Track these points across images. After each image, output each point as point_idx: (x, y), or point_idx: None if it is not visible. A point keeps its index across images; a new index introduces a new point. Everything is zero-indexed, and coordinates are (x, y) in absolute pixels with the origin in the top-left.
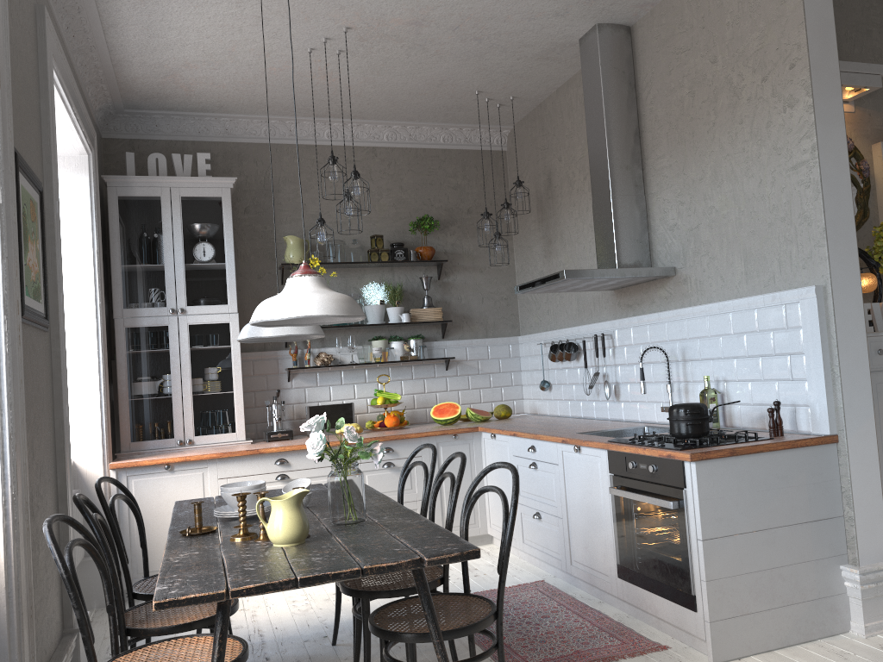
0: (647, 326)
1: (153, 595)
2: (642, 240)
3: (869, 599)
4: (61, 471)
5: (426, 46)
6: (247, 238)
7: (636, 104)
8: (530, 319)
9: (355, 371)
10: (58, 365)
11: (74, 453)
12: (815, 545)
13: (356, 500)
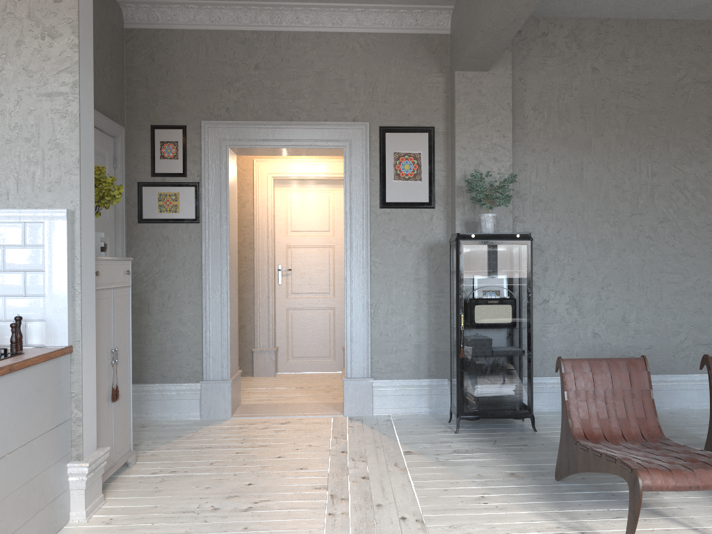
0: None
1: None
2: None
3: (89, 487)
4: None
5: None
6: None
7: None
8: None
9: None
10: None
11: None
12: (55, 449)
13: None
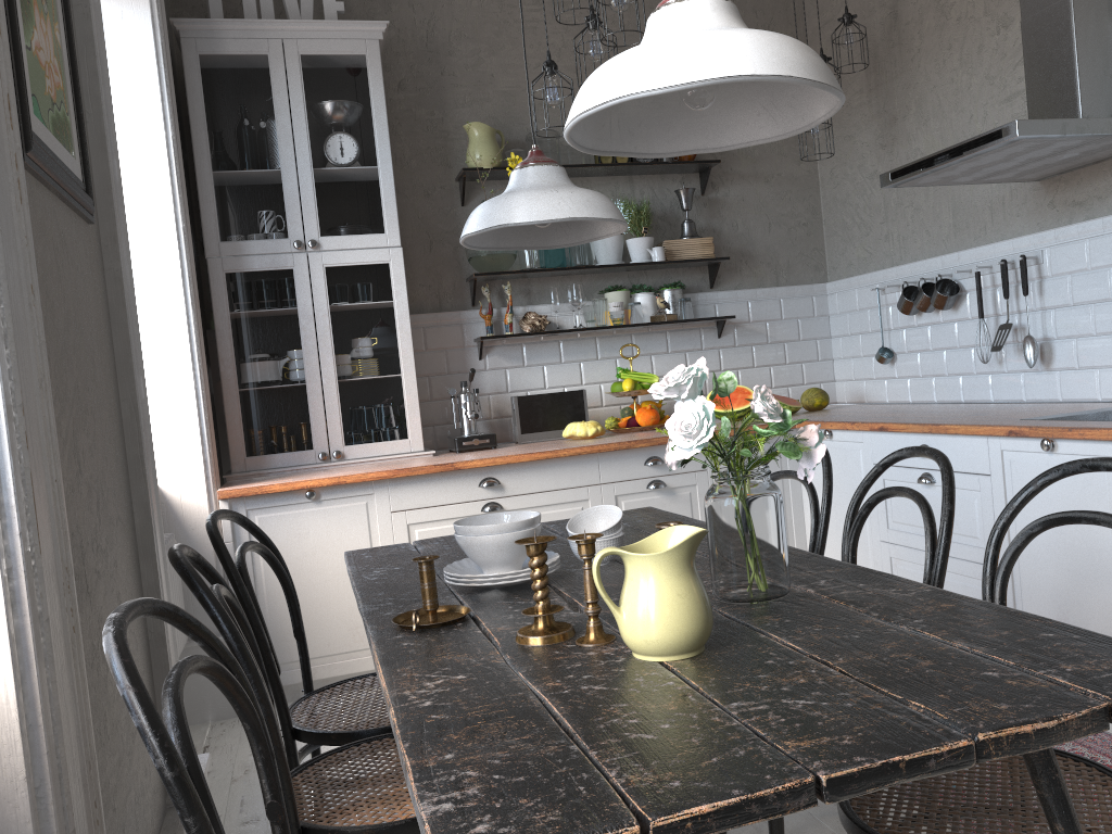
0: None
1: (332, 735)
2: None
3: None
4: (140, 500)
5: None
6: (404, 131)
7: None
8: (849, 254)
9: (581, 341)
10: (118, 295)
11: (160, 475)
12: None
13: (776, 548)
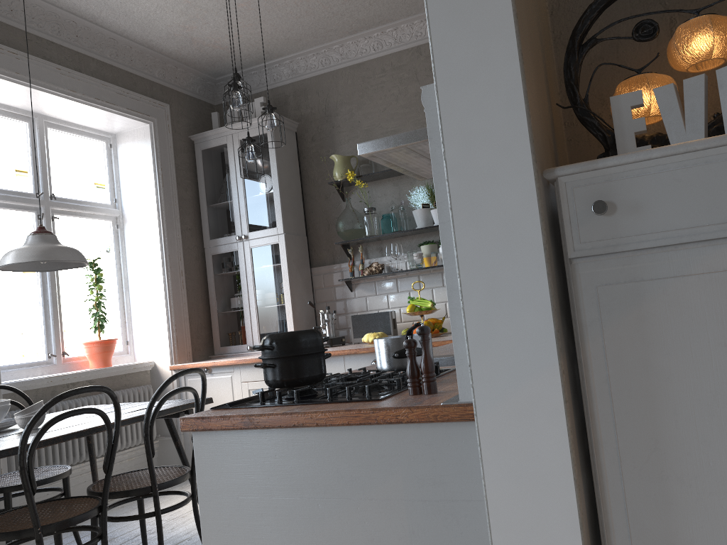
0: None
1: None
2: None
3: None
4: None
5: None
6: (314, 164)
7: None
8: None
9: (409, 278)
10: None
11: (154, 356)
12: None
13: None
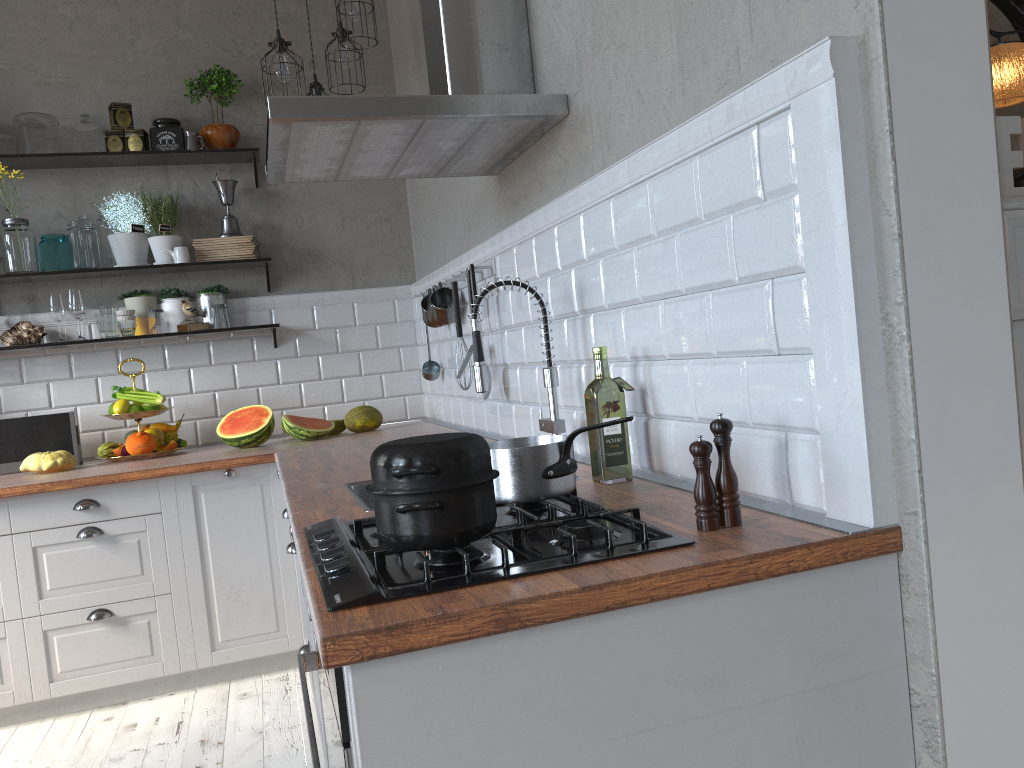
0: (532, 240)
1: None
2: (513, 44)
3: None
4: None
5: None
6: None
7: None
8: (423, 253)
9: (98, 353)
10: None
11: None
12: None
13: None
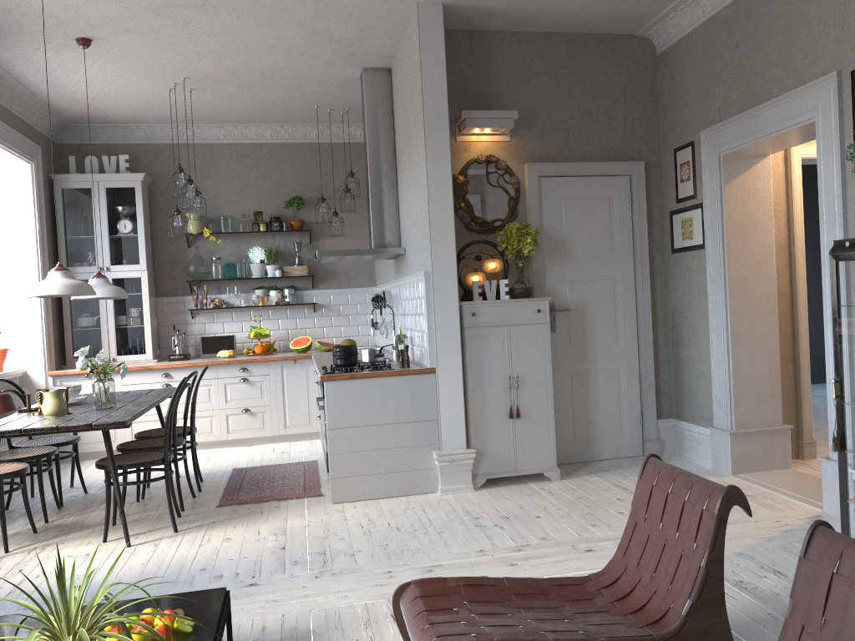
0: (397, 287)
1: (20, 447)
2: (393, 226)
3: (446, 472)
4: None
5: (250, 84)
6: (162, 214)
7: (394, 126)
8: (378, 274)
9: (243, 311)
10: None
11: (26, 365)
12: (413, 437)
13: (106, 395)
